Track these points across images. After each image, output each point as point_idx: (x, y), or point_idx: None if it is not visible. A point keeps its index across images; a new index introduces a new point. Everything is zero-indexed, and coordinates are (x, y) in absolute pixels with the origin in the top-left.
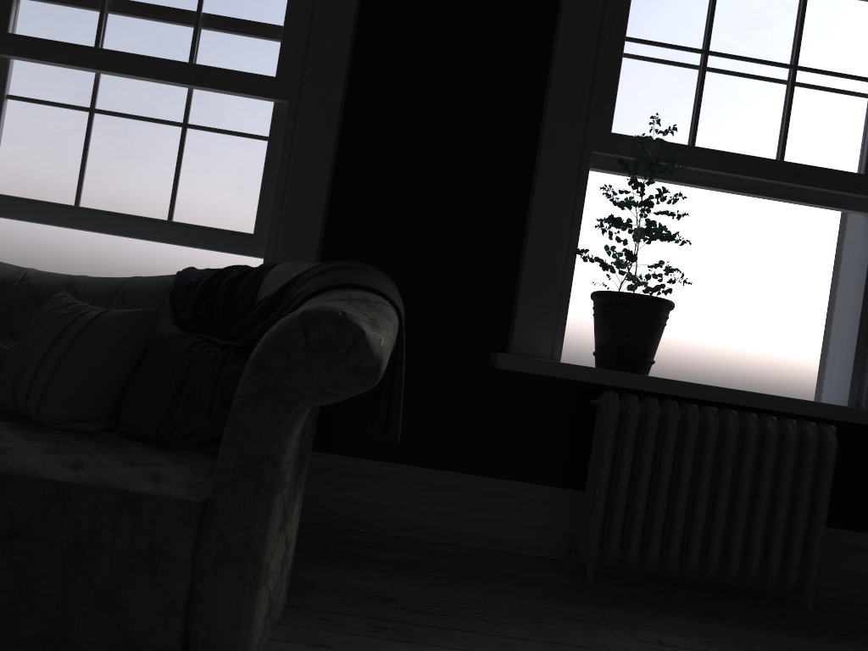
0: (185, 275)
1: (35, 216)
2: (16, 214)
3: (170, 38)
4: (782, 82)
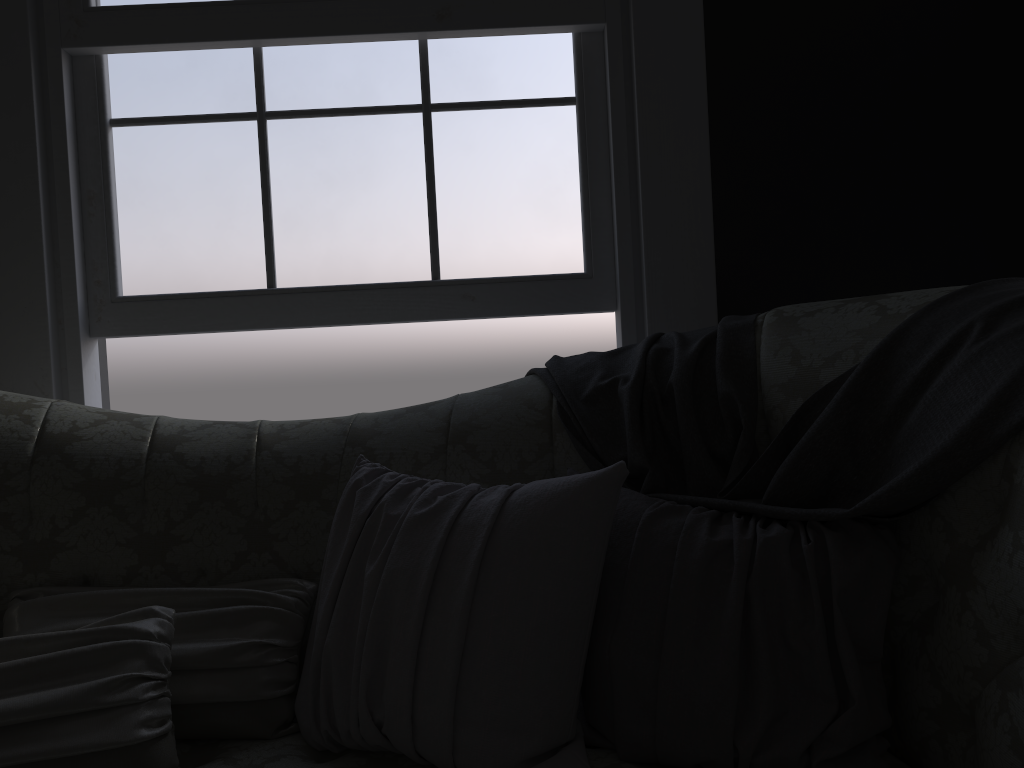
0: (565, 375)
1: (206, 321)
2: (173, 324)
3: None
4: None
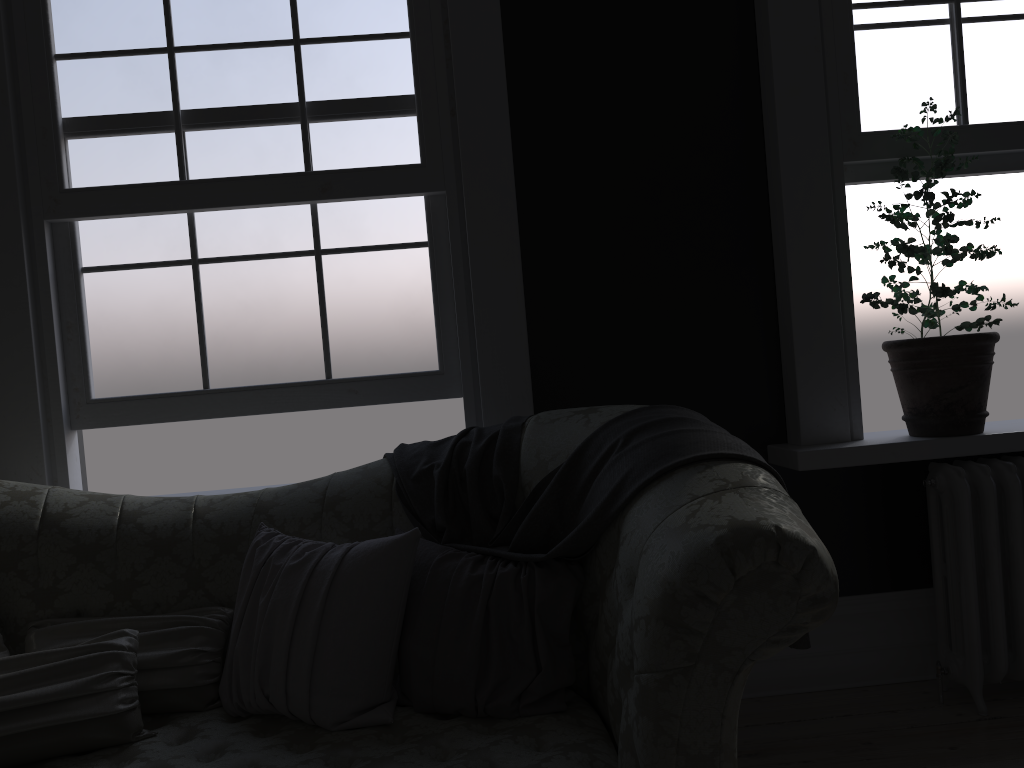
0: (403, 460)
1: (158, 415)
2: (134, 418)
3: (274, 145)
4: None
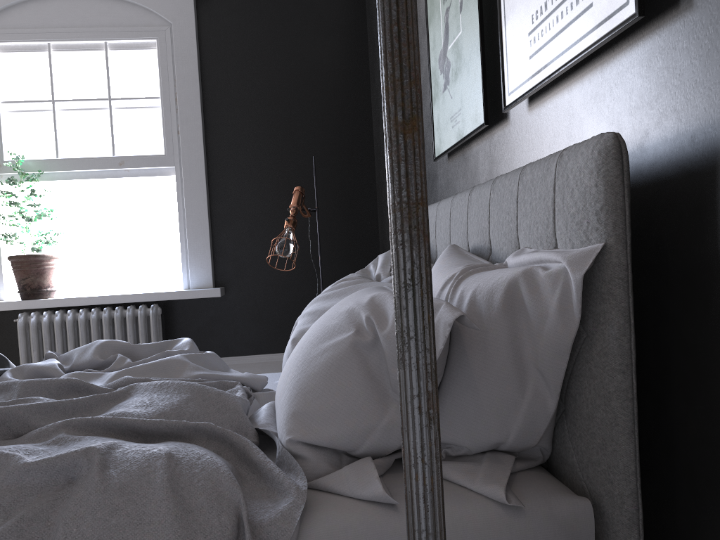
0: None
1: None
2: None
3: None
4: (104, 109)
